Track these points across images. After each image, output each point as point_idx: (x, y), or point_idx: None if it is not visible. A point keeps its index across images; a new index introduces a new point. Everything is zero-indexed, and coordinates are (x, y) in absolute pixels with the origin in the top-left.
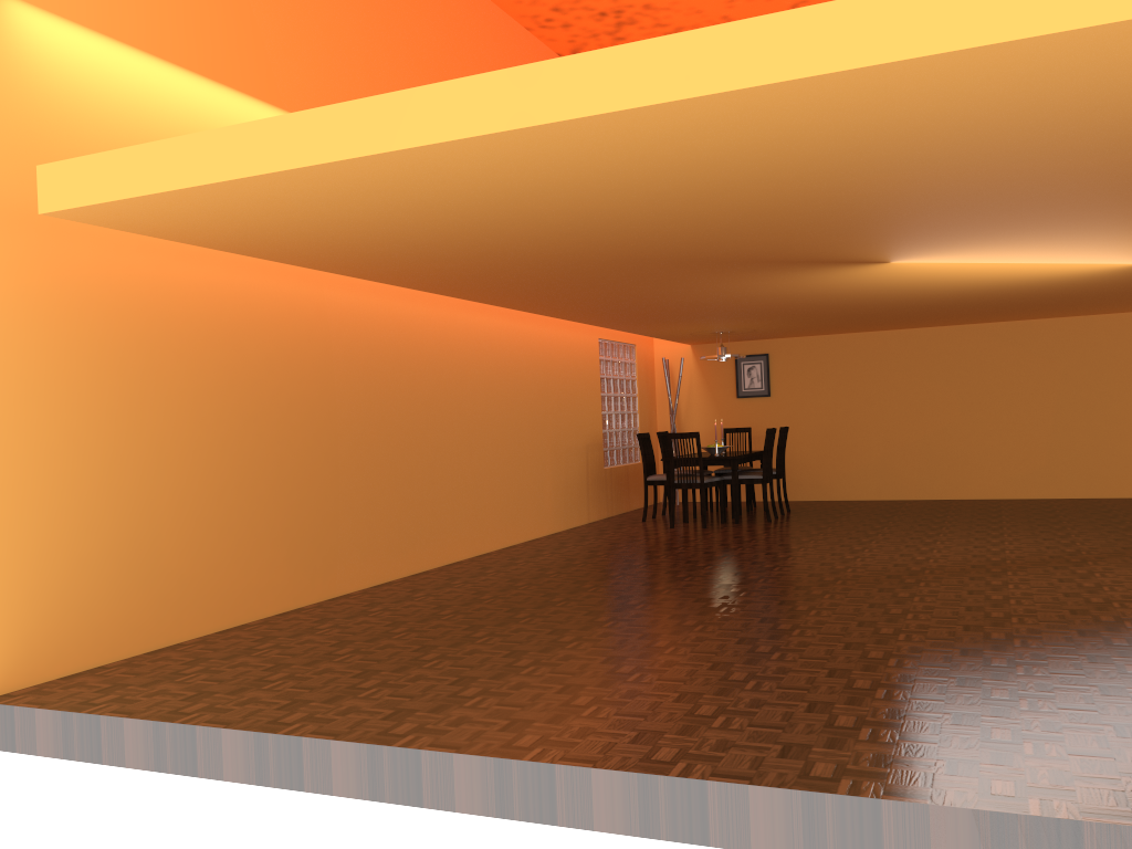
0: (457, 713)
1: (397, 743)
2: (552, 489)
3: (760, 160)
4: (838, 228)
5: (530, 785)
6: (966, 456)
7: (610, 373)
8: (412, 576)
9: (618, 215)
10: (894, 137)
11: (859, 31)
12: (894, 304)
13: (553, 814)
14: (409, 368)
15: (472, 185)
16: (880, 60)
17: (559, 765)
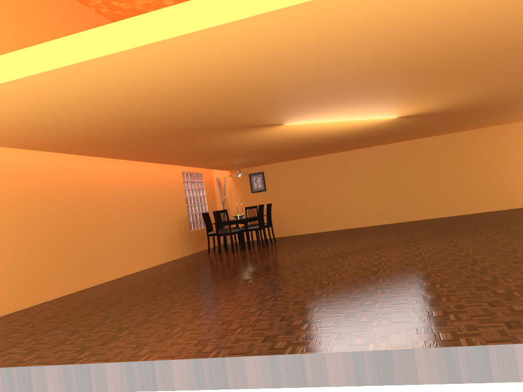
0: (59, 347)
1: (20, 365)
2: (161, 242)
3: (178, 80)
4: (245, 110)
5: (79, 375)
6: (352, 209)
7: (190, 186)
8: (84, 289)
9: (135, 110)
10: (231, 66)
11: (182, 18)
12: (305, 144)
13: (90, 387)
14: (75, 191)
15: (49, 100)
16: (192, 30)
17: (91, 364)
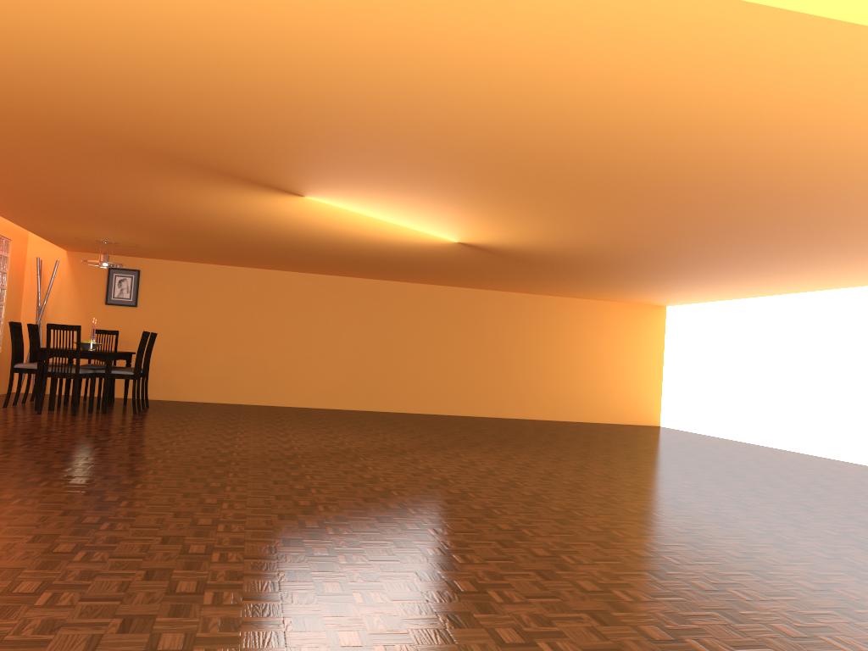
0: None
1: None
2: None
3: (304, 37)
4: (298, 146)
5: None
6: (291, 373)
7: None
8: None
9: (114, 61)
10: (429, 53)
11: None
12: (270, 242)
13: None
14: None
15: None
16: None
17: None
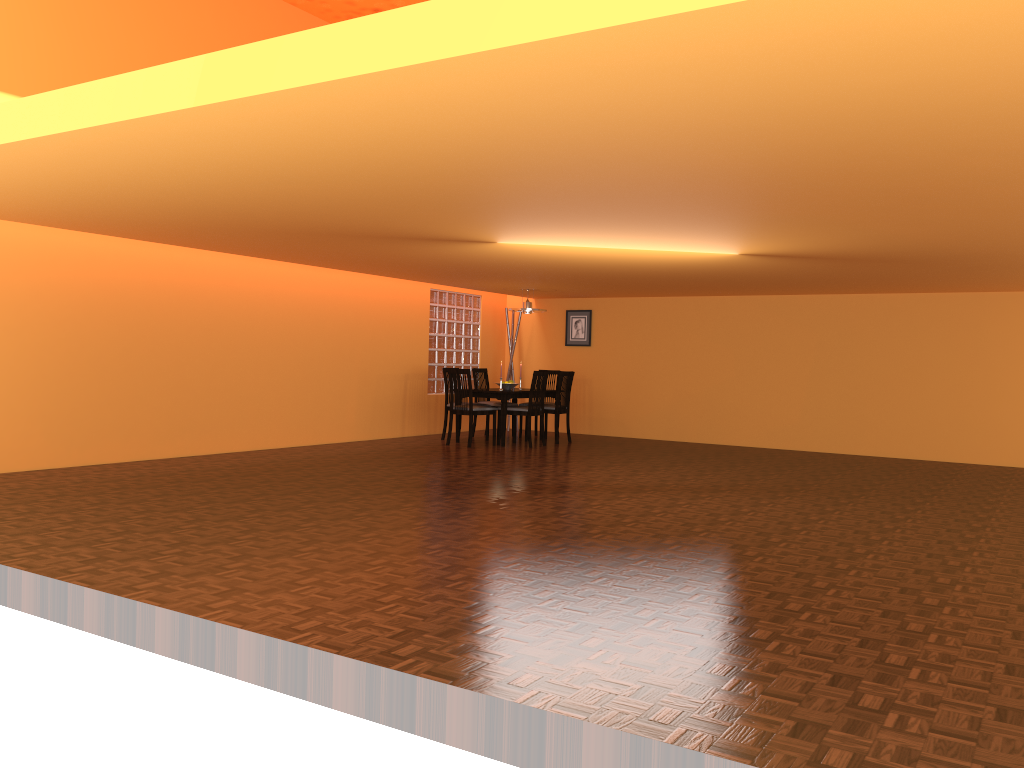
0: None
1: None
2: (356, 406)
3: (172, 174)
4: (370, 217)
5: None
6: (737, 408)
7: (445, 317)
8: (177, 458)
9: (172, 202)
10: (225, 164)
11: (80, 106)
12: (615, 275)
13: None
14: (190, 302)
15: (15, 181)
16: (86, 125)
17: None
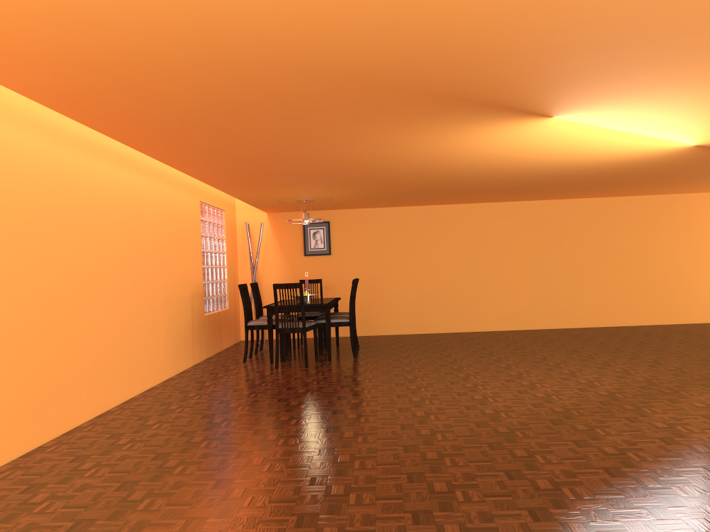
0: None
1: None
2: (165, 337)
3: None
4: (615, 39)
5: None
6: (474, 299)
7: (208, 232)
8: (25, 457)
9: None
10: None
11: None
12: (466, 177)
13: None
14: (22, 208)
15: None
16: None
17: None
